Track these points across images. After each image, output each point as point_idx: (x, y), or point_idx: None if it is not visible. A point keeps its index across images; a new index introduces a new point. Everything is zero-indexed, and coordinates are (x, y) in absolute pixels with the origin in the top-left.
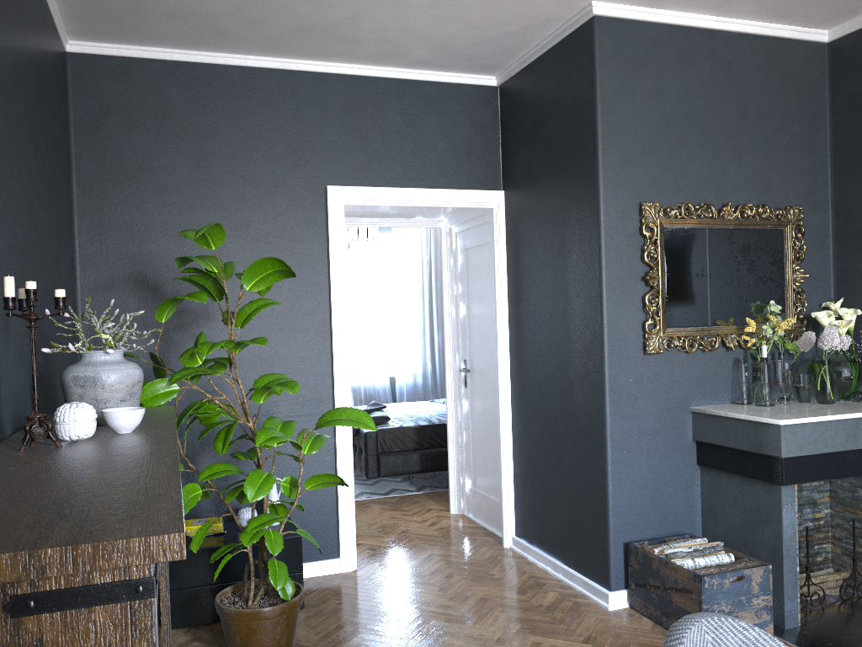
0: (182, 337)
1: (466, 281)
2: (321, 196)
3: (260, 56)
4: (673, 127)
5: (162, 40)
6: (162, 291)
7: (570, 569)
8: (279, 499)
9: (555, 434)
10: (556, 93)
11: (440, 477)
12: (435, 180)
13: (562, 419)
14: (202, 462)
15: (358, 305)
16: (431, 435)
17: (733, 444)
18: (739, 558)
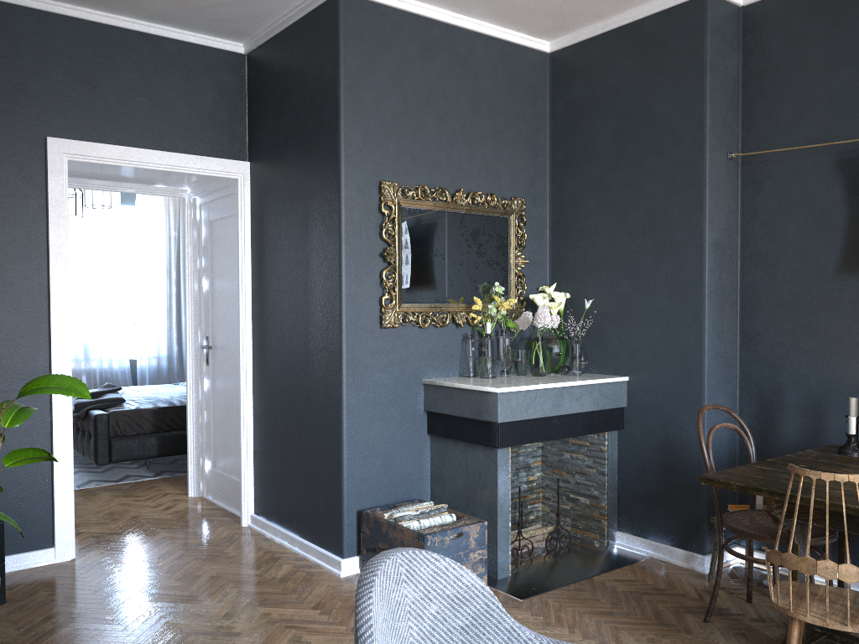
0: None
1: (210, 255)
2: (40, 148)
3: None
4: (413, 112)
5: None
6: None
7: (306, 541)
8: None
9: (294, 408)
10: (303, 66)
11: (182, 462)
12: (175, 144)
13: (302, 393)
14: None
15: (94, 281)
16: (171, 417)
17: (458, 412)
18: (460, 518)
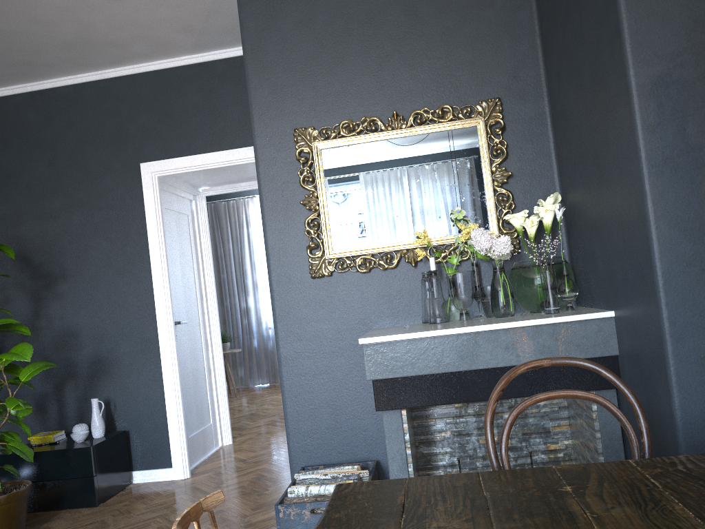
0: (48, 294)
1: None
2: (140, 172)
3: (85, 73)
4: (329, 48)
5: (8, 79)
6: (32, 261)
7: None
8: (99, 418)
9: None
10: None
11: None
12: (232, 142)
13: None
14: (67, 388)
15: None
16: None
17: None
18: None
